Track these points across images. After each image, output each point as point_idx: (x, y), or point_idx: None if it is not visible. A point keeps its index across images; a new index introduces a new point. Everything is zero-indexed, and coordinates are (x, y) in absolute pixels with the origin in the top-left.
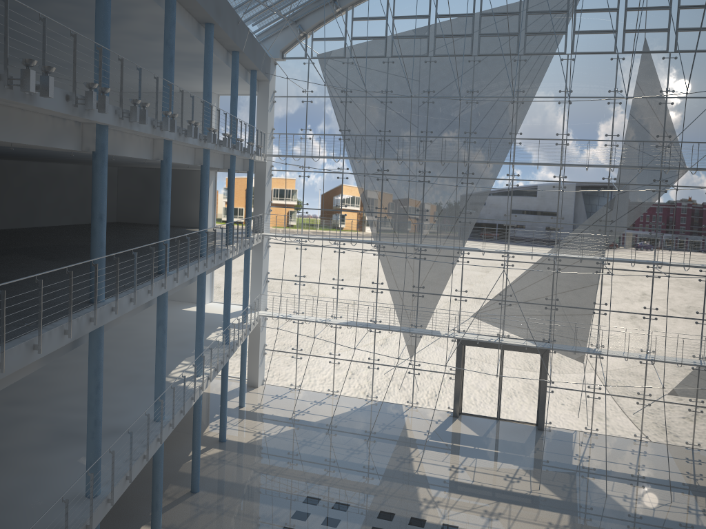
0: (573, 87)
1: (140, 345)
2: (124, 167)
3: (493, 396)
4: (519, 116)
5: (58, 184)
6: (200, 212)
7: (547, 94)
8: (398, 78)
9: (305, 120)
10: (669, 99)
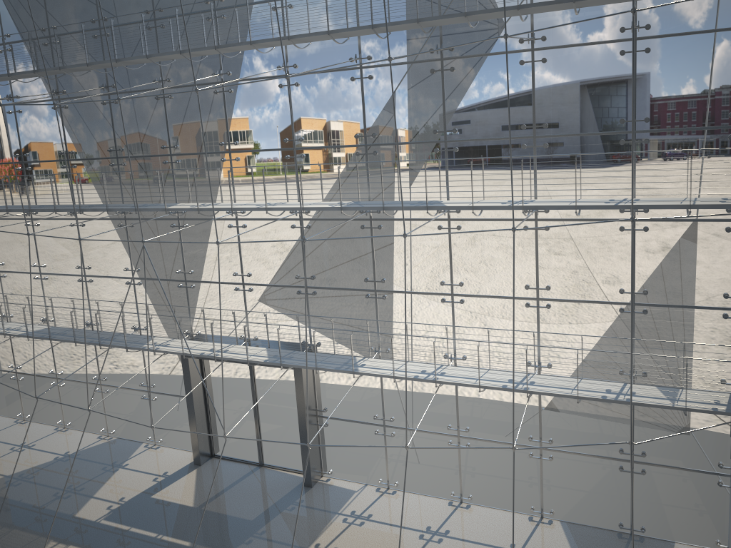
0: None
1: None
2: None
3: (250, 431)
4: None
5: None
6: None
7: None
8: None
9: None
10: None
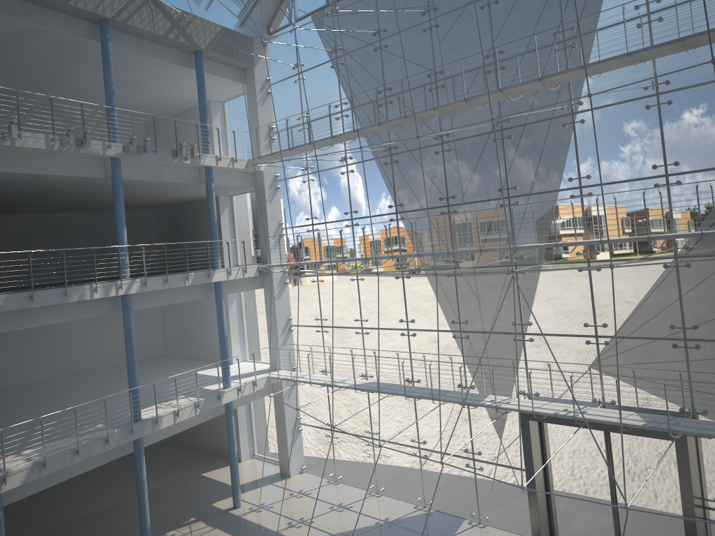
0: None
1: (39, 424)
2: (150, 208)
3: (604, 518)
4: None
5: (62, 236)
6: None
7: None
8: (390, 7)
9: (301, 105)
10: None
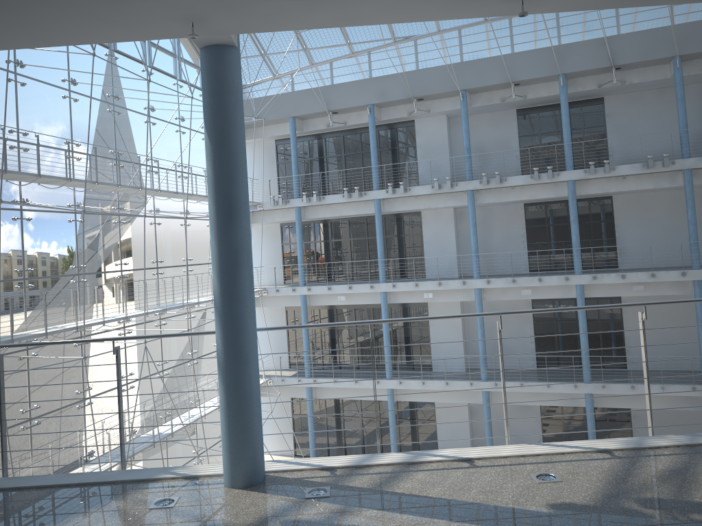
0: (76, 78)
1: None
2: None
3: None
4: (21, 104)
5: None
6: (249, 266)
7: (51, 80)
8: None
9: None
10: (151, 119)
